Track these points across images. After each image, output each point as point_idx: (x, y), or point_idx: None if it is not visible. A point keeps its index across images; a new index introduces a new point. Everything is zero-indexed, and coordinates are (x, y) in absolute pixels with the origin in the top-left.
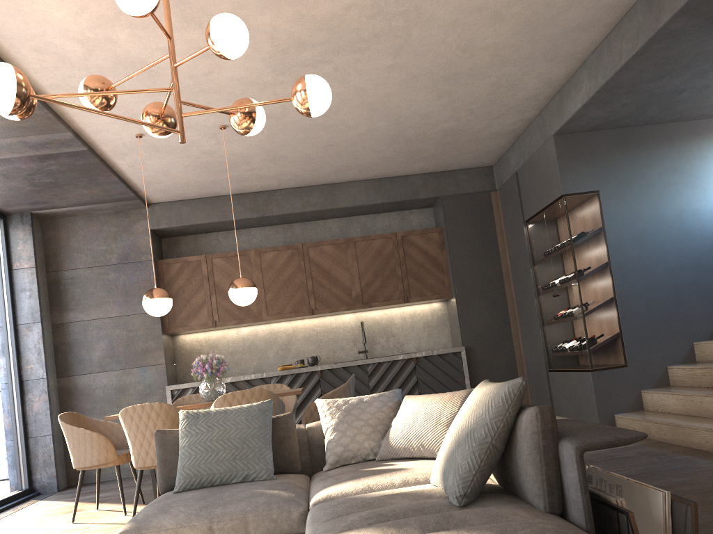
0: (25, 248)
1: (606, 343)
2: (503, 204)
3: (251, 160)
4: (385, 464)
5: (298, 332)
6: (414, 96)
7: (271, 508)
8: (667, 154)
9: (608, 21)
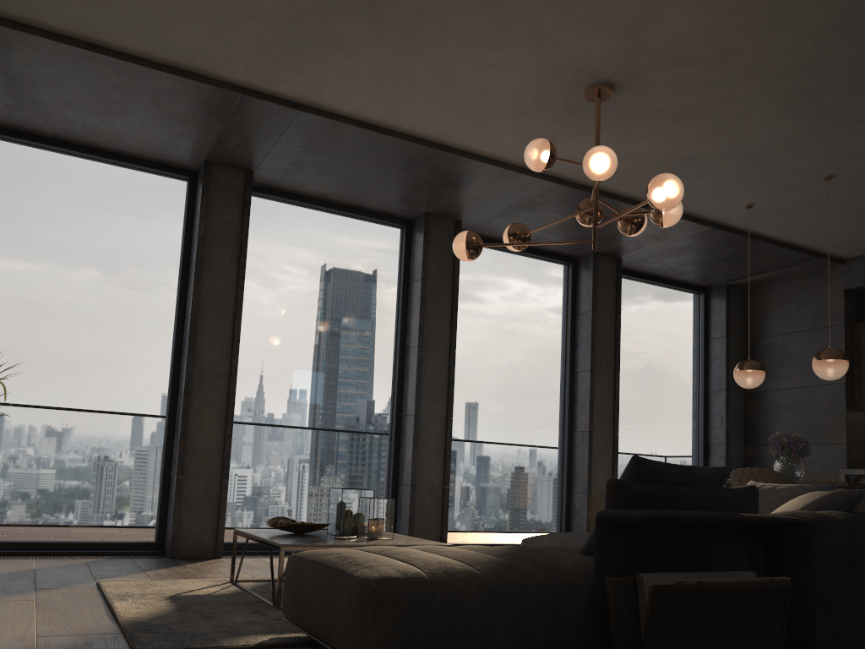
0: (719, 319)
1: None
2: None
3: None
4: None
5: None
6: None
7: None
8: None
9: None
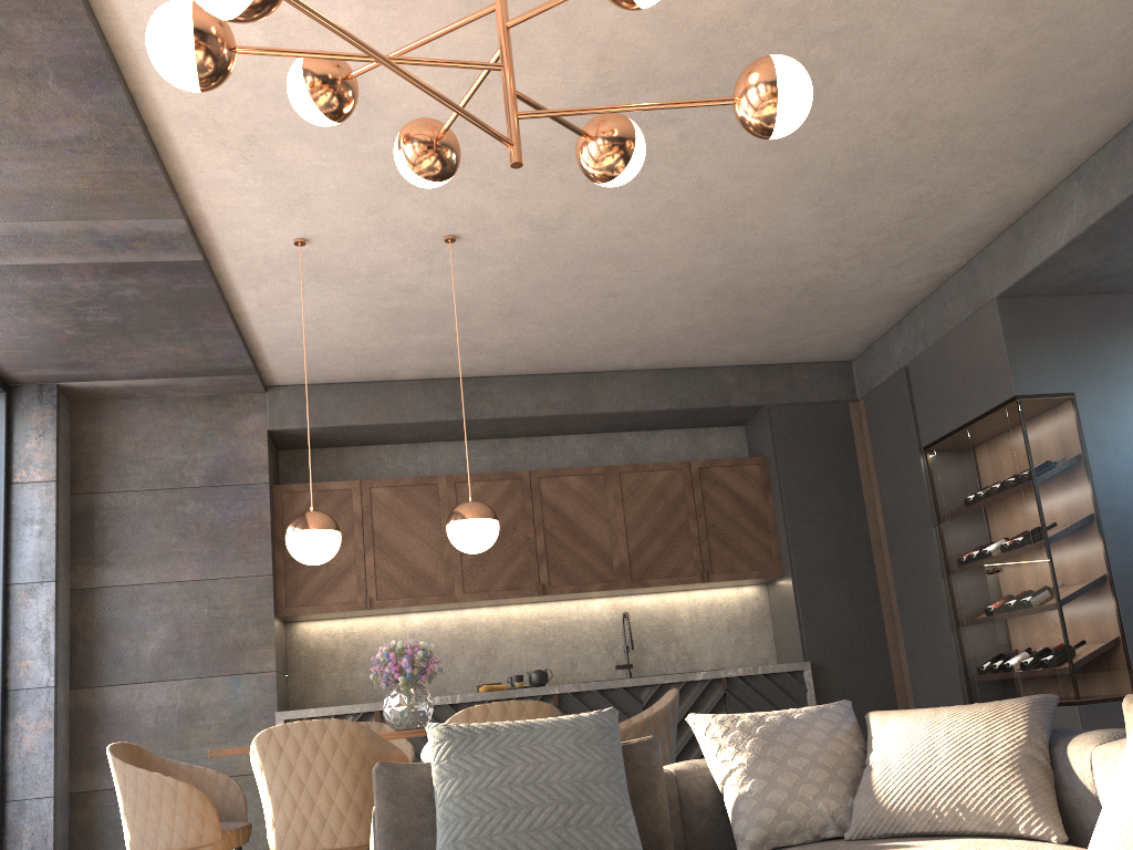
0: (40, 446)
1: (1101, 654)
2: (872, 422)
3: (471, 312)
4: (883, 845)
5: (511, 626)
6: (786, 208)
7: None
8: None
9: None
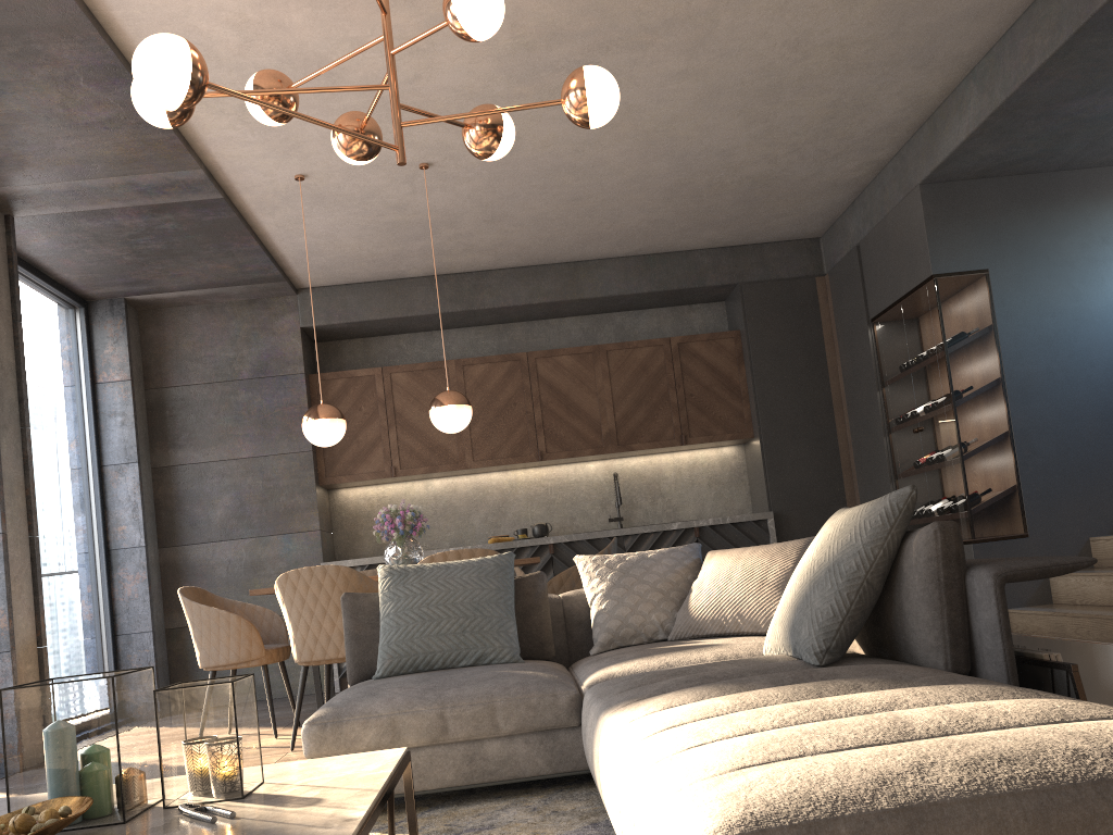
0: (116, 352)
1: (997, 500)
2: (834, 295)
3: (458, 220)
4: (684, 642)
5: (518, 487)
6: (712, 121)
7: (529, 691)
8: (1093, 216)
9: (1014, 4)
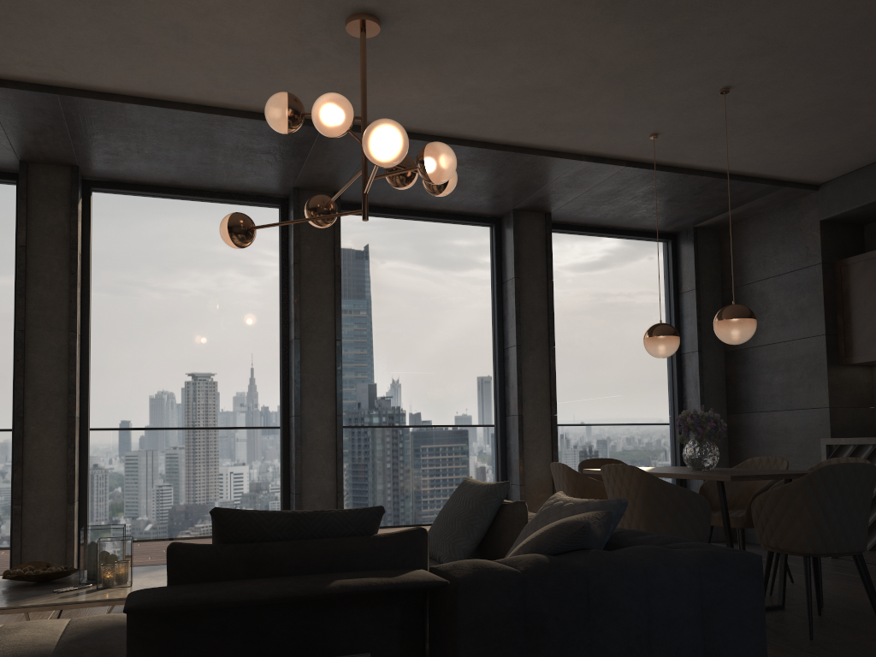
0: (688, 269)
1: None
2: None
3: (855, 99)
4: None
5: None
6: None
7: None
8: None
9: None
